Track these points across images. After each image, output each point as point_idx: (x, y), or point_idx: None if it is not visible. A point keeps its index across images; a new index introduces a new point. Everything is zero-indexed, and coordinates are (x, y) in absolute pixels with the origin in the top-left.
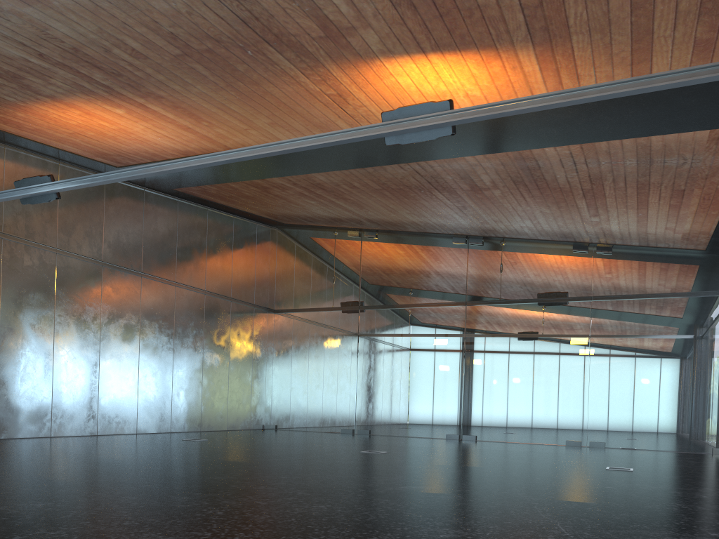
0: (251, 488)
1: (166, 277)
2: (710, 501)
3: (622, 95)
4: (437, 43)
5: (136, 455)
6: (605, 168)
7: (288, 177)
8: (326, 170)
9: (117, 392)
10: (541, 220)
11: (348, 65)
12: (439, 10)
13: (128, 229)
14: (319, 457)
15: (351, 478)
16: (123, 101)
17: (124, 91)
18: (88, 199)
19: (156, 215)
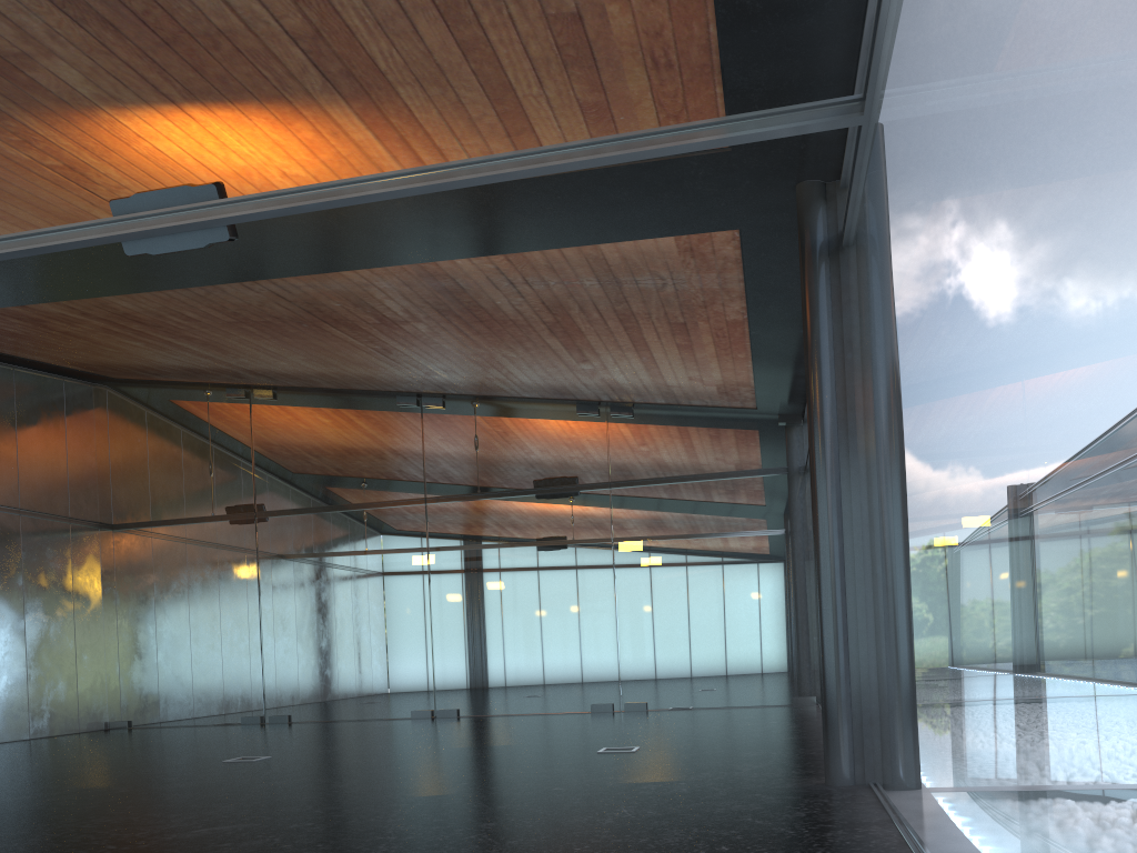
0: None
1: None
2: (682, 798)
3: (472, 184)
4: (186, 88)
5: None
6: (560, 291)
7: (67, 303)
8: (125, 291)
9: None
10: (510, 368)
11: (56, 118)
12: (159, 34)
13: None
14: (130, 781)
15: (125, 823)
16: None
17: None
18: None
19: None
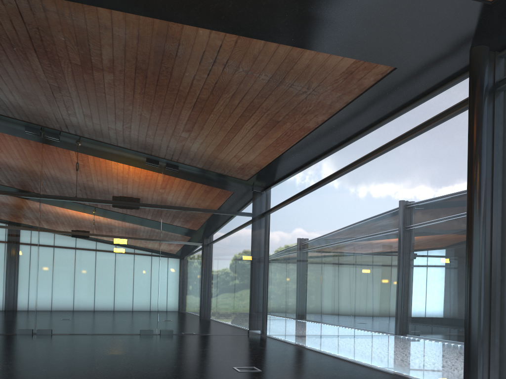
0: None
1: None
2: None
3: None
4: None
5: None
6: (237, 78)
7: None
8: None
9: None
10: (134, 124)
11: None
12: None
13: None
14: None
15: None
16: None
17: None
18: None
19: None
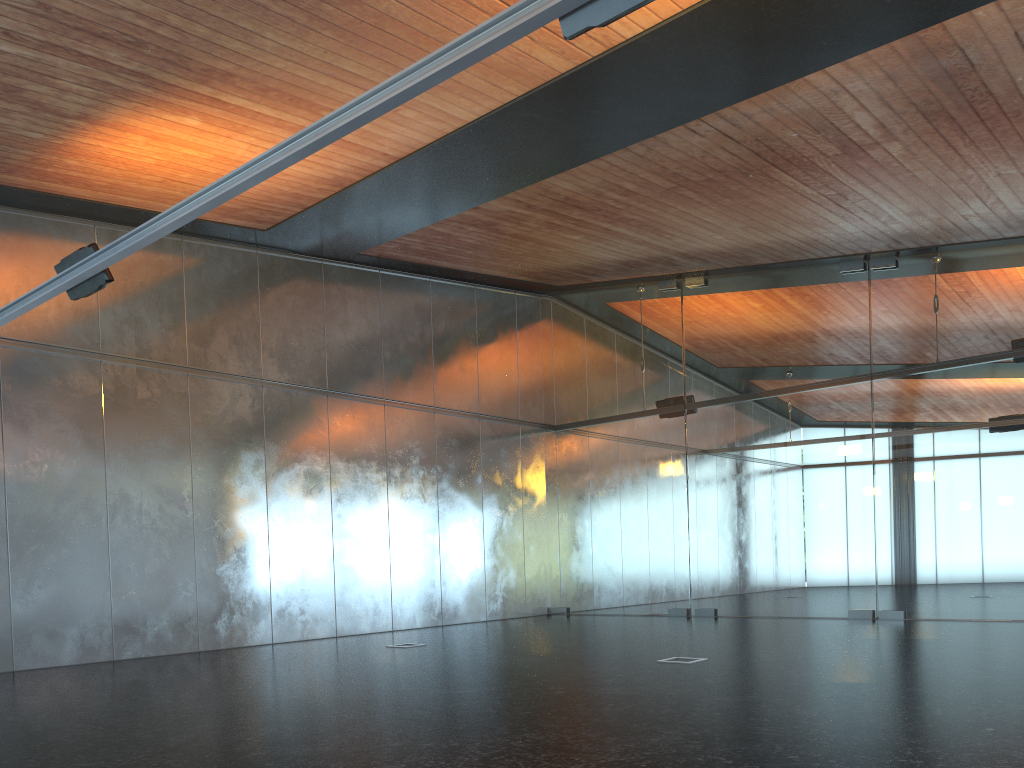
0: None
1: (368, 393)
2: None
3: None
4: None
5: (254, 690)
6: None
7: (514, 196)
8: (565, 166)
9: (300, 576)
10: (1001, 193)
11: None
12: None
13: (301, 325)
14: (566, 679)
15: (558, 745)
16: (182, 99)
17: (170, 77)
18: (233, 287)
19: (344, 298)
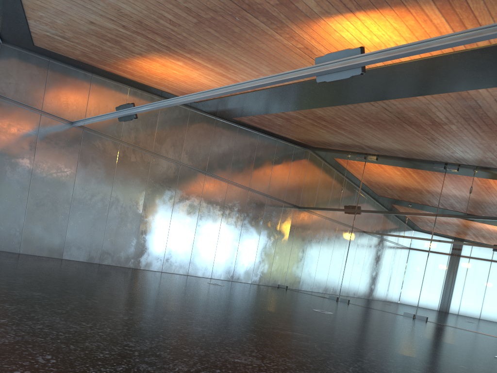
0: (180, 311)
1: (222, 177)
2: None
3: (492, 38)
4: (358, 3)
5: (156, 284)
6: None
7: (299, 111)
8: (321, 106)
9: (178, 247)
10: None
11: (303, 25)
12: None
13: (201, 143)
14: (274, 306)
15: (263, 320)
16: (178, 56)
17: (176, 49)
18: (177, 122)
19: (221, 135)
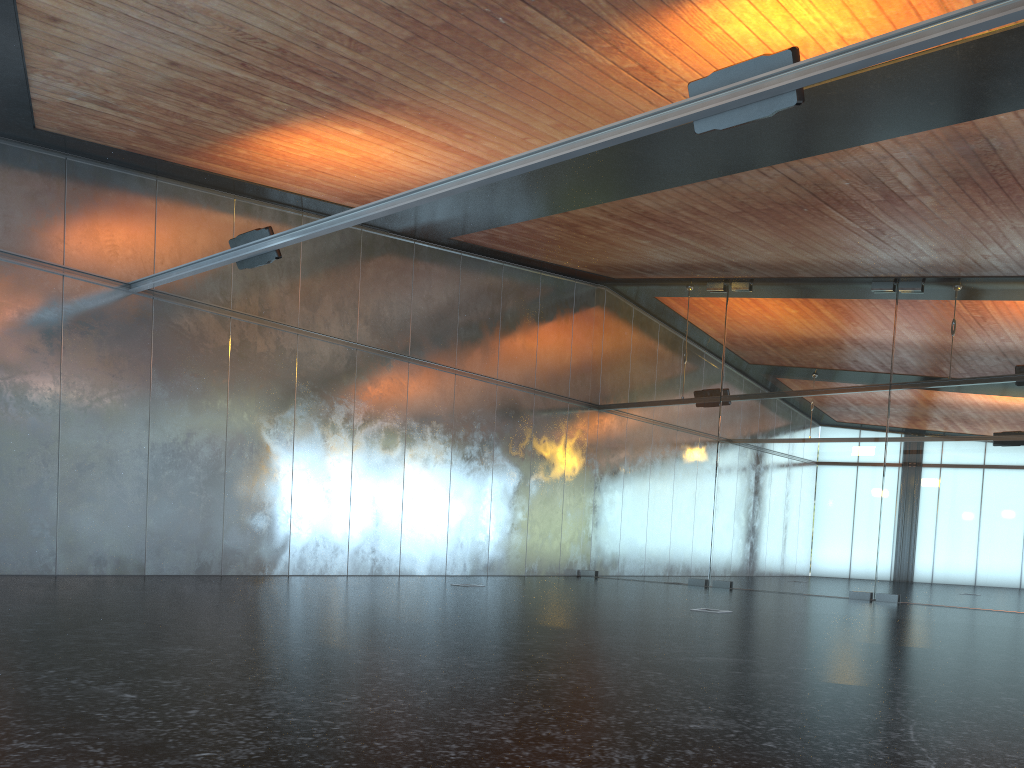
0: (476, 647)
1: (443, 362)
2: None
3: None
4: None
5: (369, 600)
6: None
7: (600, 207)
8: (651, 189)
9: (374, 519)
10: (1015, 241)
11: (645, 18)
12: None
13: (392, 297)
14: (620, 613)
15: (636, 643)
16: (356, 117)
17: (354, 102)
18: (339, 260)
19: (430, 276)
